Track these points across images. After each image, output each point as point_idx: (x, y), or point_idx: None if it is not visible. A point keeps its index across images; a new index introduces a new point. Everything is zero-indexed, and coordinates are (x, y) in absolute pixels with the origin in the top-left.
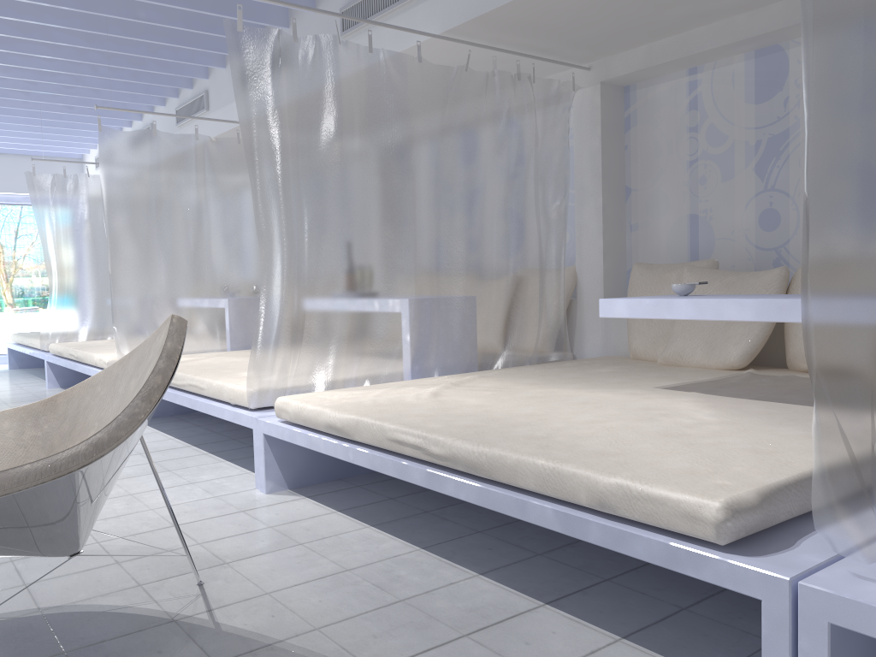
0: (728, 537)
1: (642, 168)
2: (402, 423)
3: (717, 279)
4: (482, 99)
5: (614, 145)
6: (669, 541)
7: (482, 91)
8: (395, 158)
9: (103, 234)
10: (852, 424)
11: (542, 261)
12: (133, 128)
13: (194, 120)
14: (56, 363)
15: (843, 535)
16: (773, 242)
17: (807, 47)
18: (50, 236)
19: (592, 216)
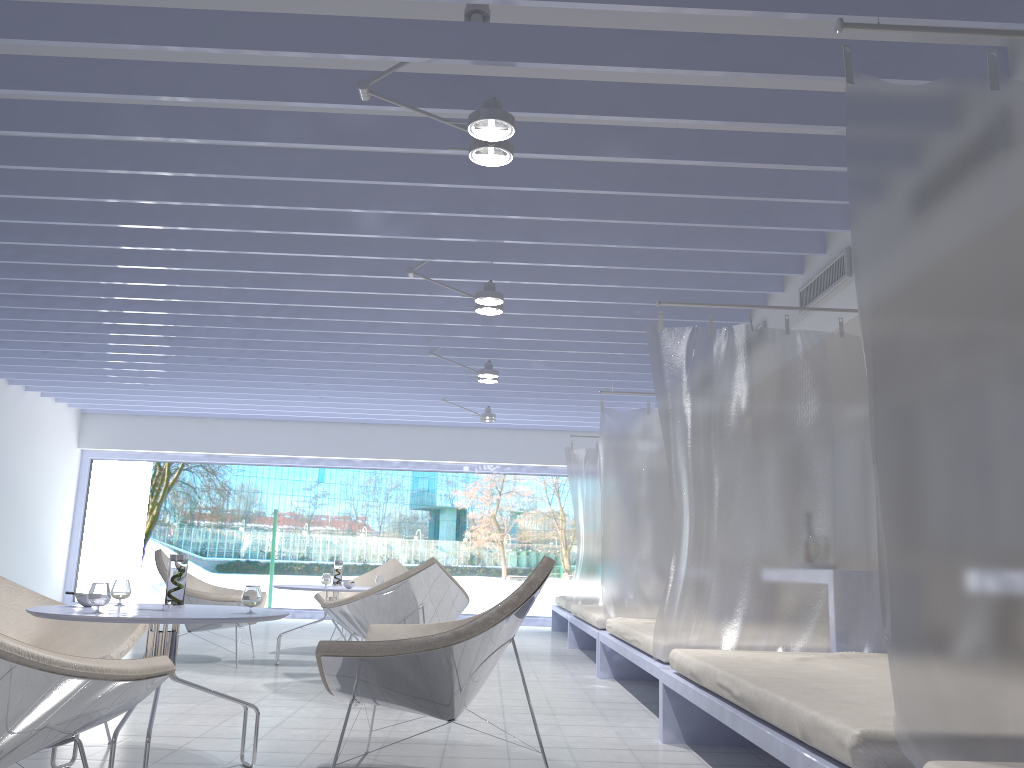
0: (861, 764)
1: None
2: (730, 670)
3: None
4: None
5: None
6: (830, 767)
7: None
8: (811, 429)
9: None
10: (971, 670)
11: None
12: None
13: None
14: (572, 622)
15: (920, 761)
16: None
17: (864, 350)
18: (580, 504)
19: None
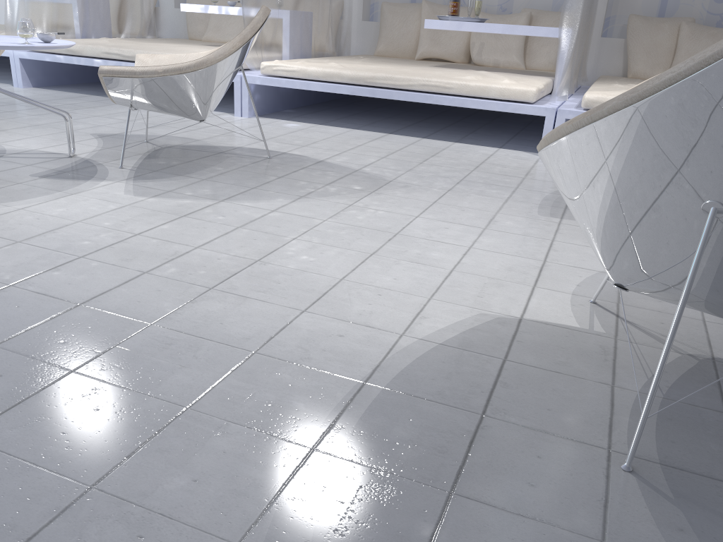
0: None
1: None
2: None
3: (704, 31)
4: None
5: None
6: None
7: None
8: None
9: None
10: None
11: (597, 8)
12: None
13: None
14: (57, 61)
15: None
16: (719, 10)
17: None
18: None
19: None
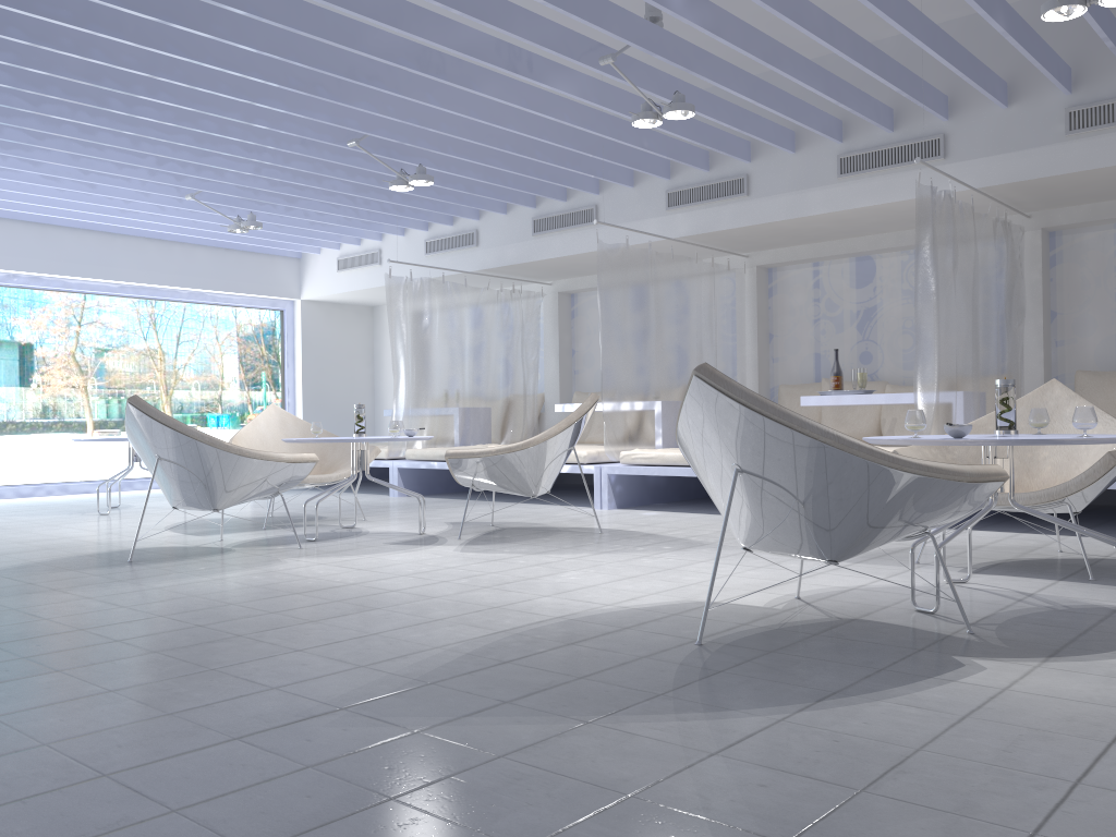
0: None
1: (1068, 296)
2: None
3: None
4: (995, 239)
5: (1046, 277)
6: None
7: (994, 233)
8: (969, 283)
9: (438, 340)
10: None
11: (1017, 367)
12: (430, 232)
13: (567, 231)
14: (431, 467)
15: None
16: None
17: None
18: (401, 340)
19: (1031, 333)
